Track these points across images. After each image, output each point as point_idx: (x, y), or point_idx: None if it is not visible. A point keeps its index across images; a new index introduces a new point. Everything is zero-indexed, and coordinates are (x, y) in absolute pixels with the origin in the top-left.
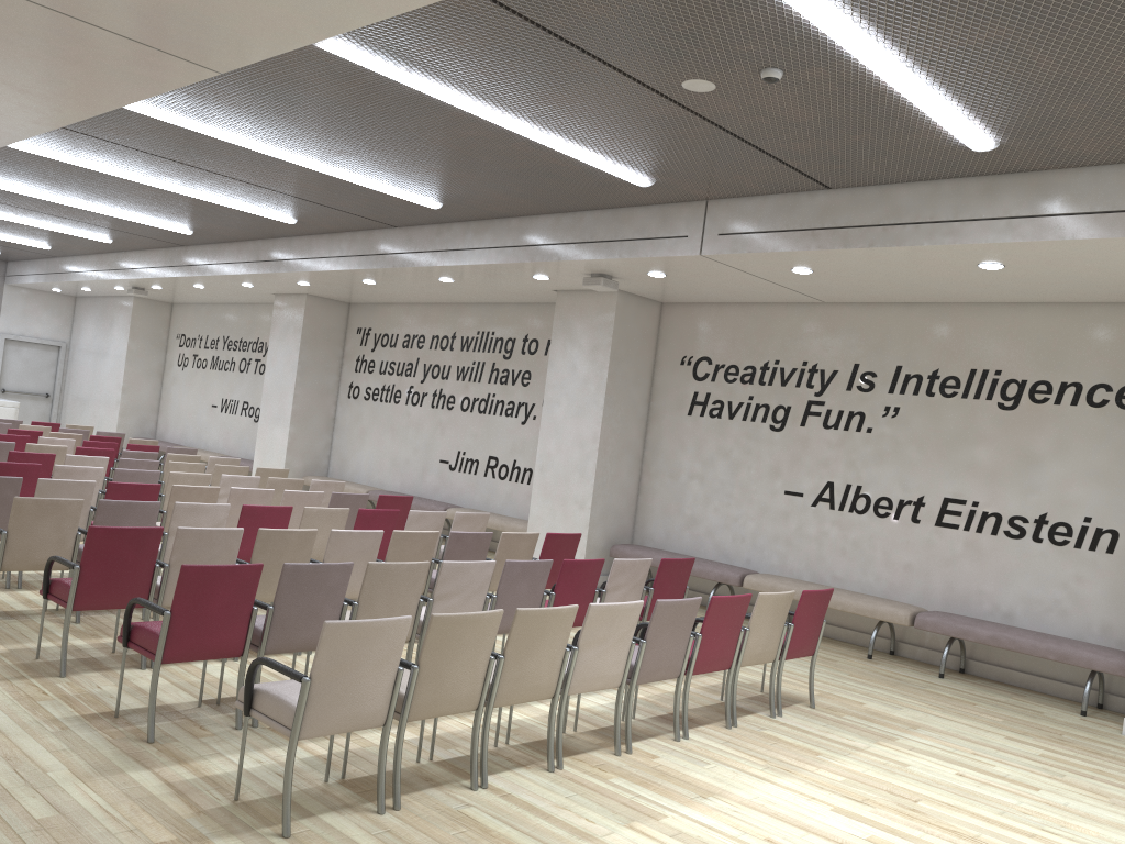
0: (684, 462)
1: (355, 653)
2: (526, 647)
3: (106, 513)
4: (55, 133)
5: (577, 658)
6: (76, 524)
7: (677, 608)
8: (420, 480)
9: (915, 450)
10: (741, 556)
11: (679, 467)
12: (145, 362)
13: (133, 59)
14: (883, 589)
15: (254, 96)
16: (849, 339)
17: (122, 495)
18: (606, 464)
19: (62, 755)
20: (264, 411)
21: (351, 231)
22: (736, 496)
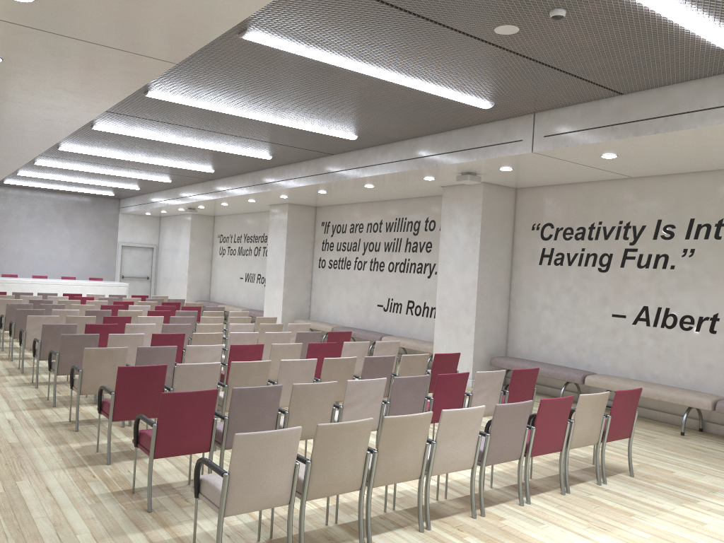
0: (539, 297)
1: (260, 455)
2: (394, 444)
3: (142, 355)
4: (115, 117)
5: (436, 449)
6: (124, 363)
7: (512, 409)
8: (365, 319)
9: (709, 279)
10: (583, 362)
11: (535, 301)
12: (200, 253)
13: (122, 62)
14: (691, 383)
15: (219, 78)
16: (653, 202)
17: (161, 341)
18: (483, 302)
19: (90, 522)
20: (267, 279)
21: (306, 160)
22: (577, 319)
